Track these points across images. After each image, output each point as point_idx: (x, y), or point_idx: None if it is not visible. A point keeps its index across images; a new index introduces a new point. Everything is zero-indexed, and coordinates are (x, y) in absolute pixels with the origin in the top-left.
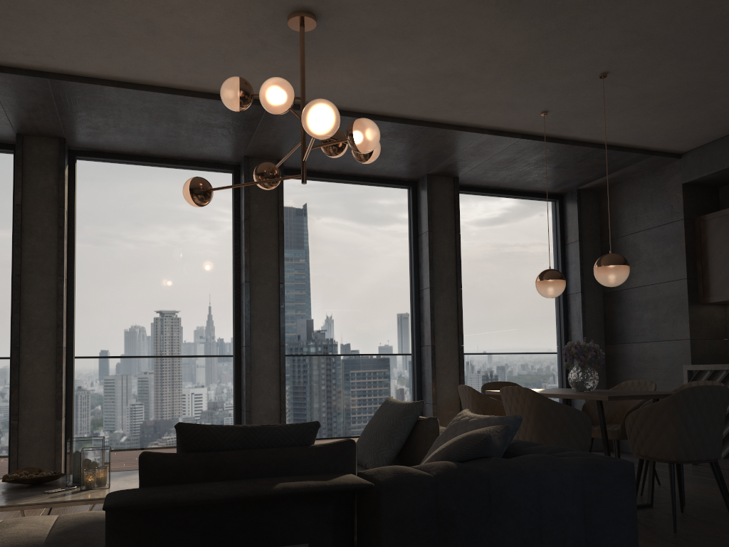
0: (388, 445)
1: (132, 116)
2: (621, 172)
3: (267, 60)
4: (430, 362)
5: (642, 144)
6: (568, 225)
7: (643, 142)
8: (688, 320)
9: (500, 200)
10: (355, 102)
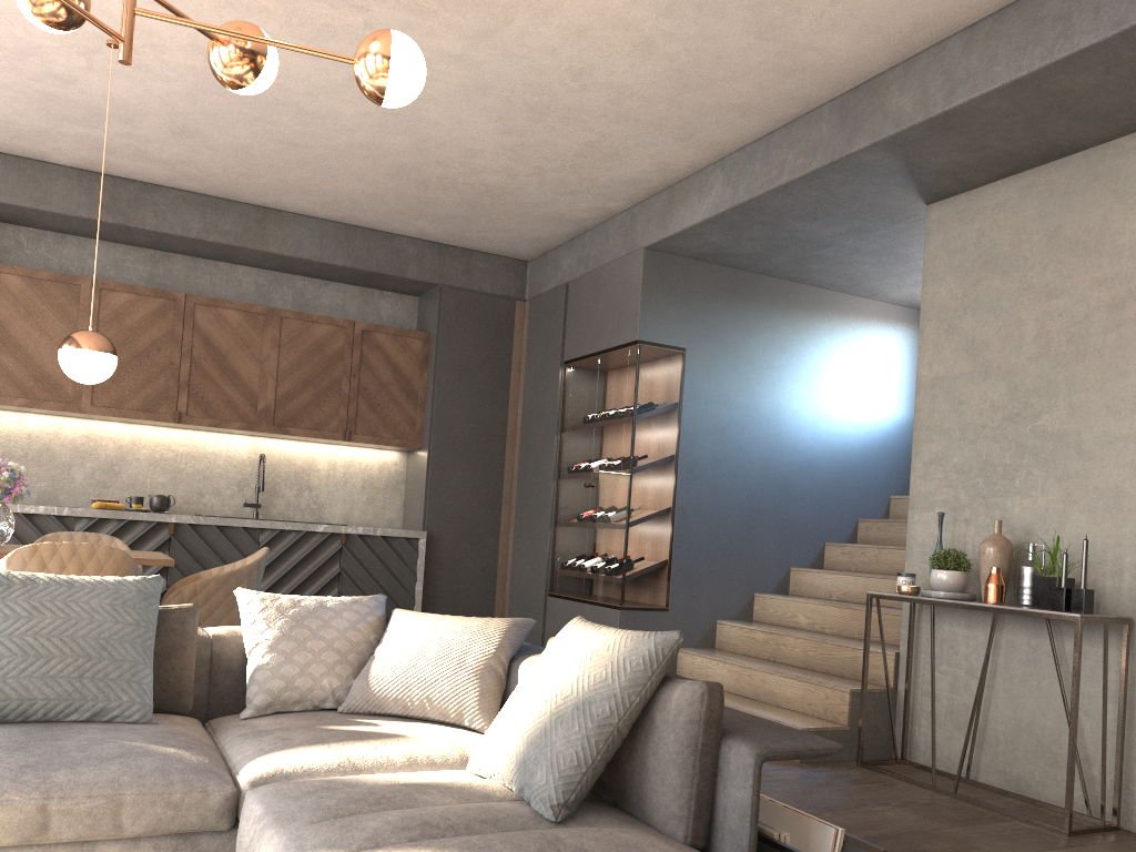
0: (150, 664)
1: None
2: None
3: None
4: None
5: None
6: None
7: None
8: None
9: None
10: None
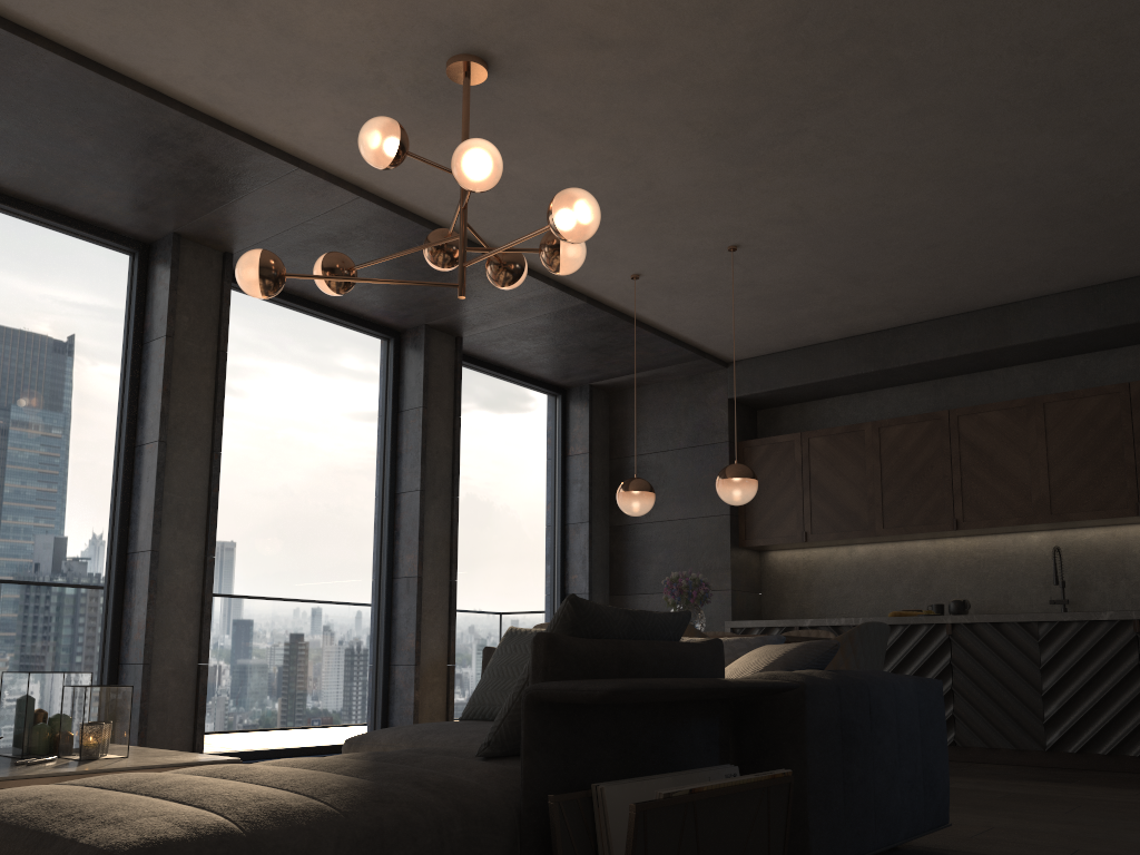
0: None
1: (42, 115)
2: (654, 372)
3: (360, 103)
4: (414, 602)
5: (701, 341)
6: (573, 430)
7: (703, 339)
8: (730, 565)
9: (498, 381)
10: (422, 198)
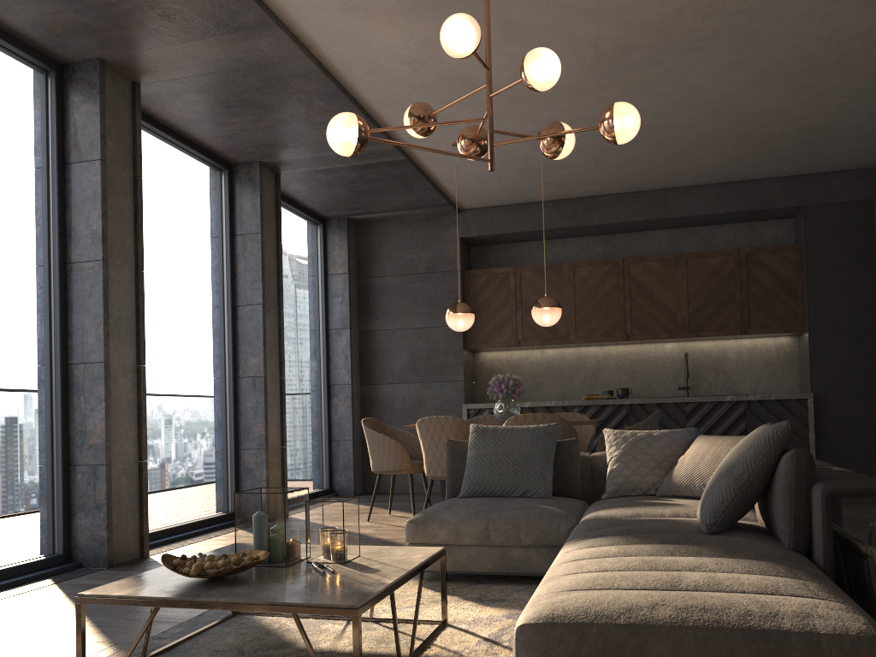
0: (550, 468)
1: None
2: (404, 213)
3: None
4: (261, 398)
5: (455, 193)
6: (333, 254)
7: (458, 192)
8: (463, 363)
9: (287, 211)
10: (350, 65)
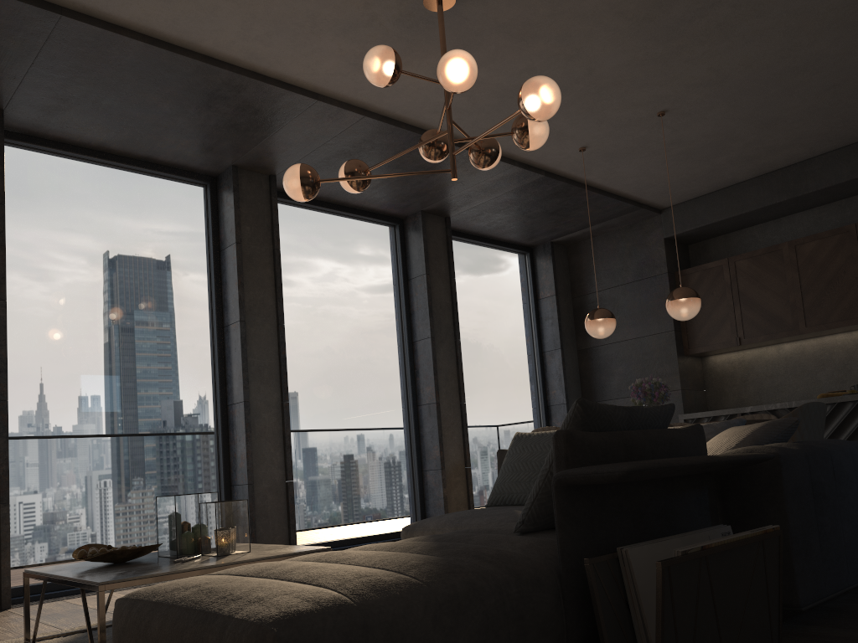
0: None
1: (132, 89)
2: (602, 225)
3: (359, 41)
4: (435, 422)
5: (638, 195)
6: (541, 279)
7: (640, 193)
8: (678, 370)
9: (479, 248)
10: (412, 110)
